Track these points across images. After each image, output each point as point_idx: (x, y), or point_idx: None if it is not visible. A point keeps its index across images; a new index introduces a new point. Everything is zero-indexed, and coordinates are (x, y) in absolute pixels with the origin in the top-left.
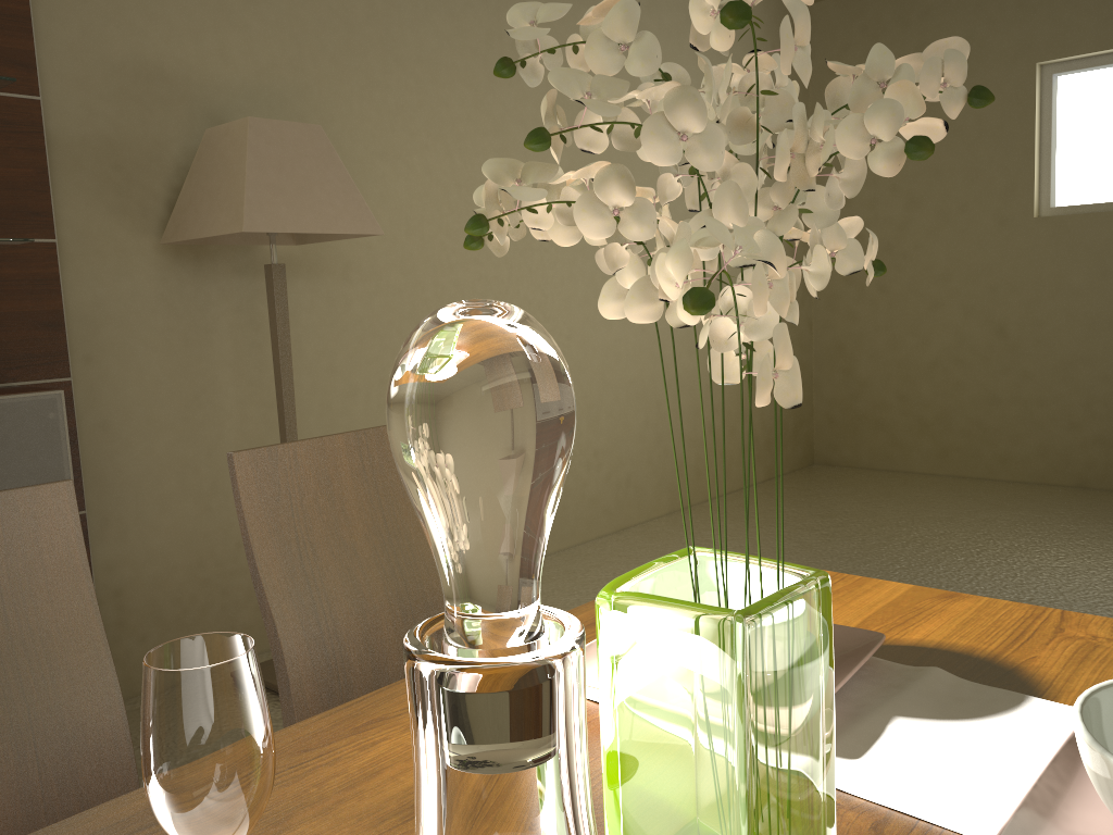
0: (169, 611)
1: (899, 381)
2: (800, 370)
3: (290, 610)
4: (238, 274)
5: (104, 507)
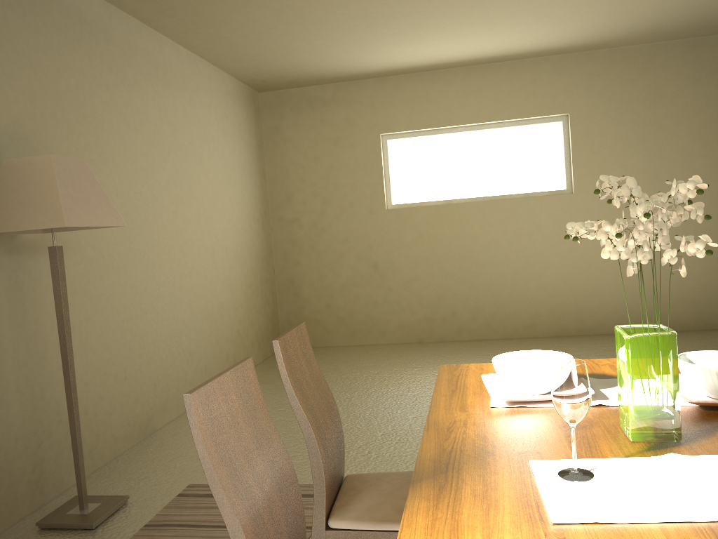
0: None
1: (326, 297)
2: (272, 295)
3: (309, 415)
4: (8, 253)
5: None
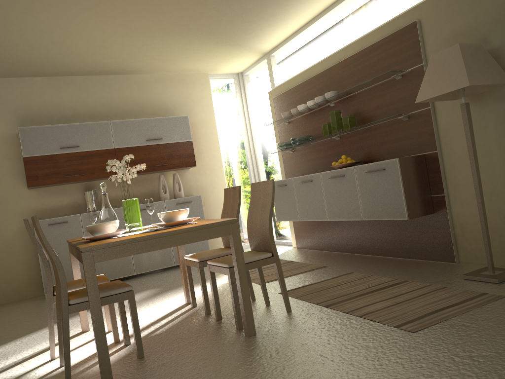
0: (478, 236)
1: None
2: None
3: (249, 212)
4: (496, 101)
5: (454, 194)
